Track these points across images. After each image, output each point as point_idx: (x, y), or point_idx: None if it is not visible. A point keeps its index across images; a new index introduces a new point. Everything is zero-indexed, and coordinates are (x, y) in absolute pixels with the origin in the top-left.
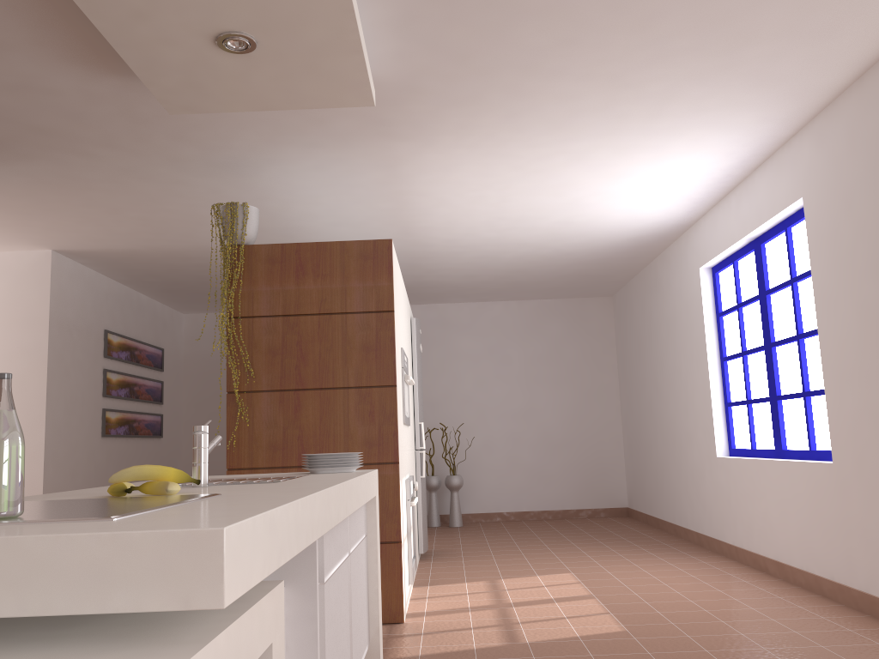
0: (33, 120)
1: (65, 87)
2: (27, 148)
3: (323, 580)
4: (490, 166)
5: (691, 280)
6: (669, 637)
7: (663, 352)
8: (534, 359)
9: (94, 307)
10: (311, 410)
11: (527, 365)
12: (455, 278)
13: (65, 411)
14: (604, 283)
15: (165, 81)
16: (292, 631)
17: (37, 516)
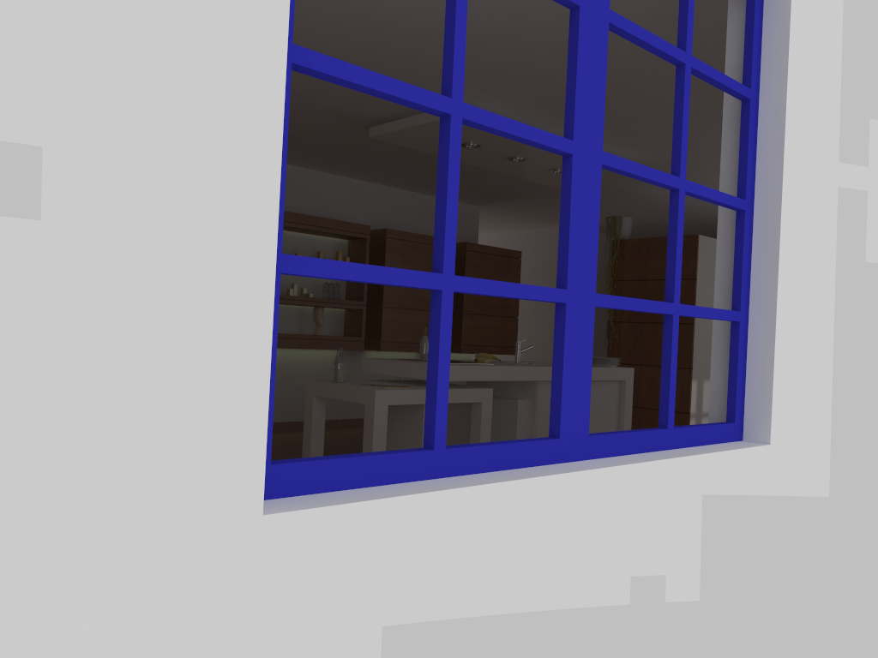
0: (517, 187)
1: (520, 178)
2: (523, 195)
3: (537, 399)
4: None
5: None
6: None
7: None
8: None
9: (602, 257)
10: (648, 334)
11: None
12: None
13: None
14: None
15: (544, 181)
16: (528, 415)
17: None
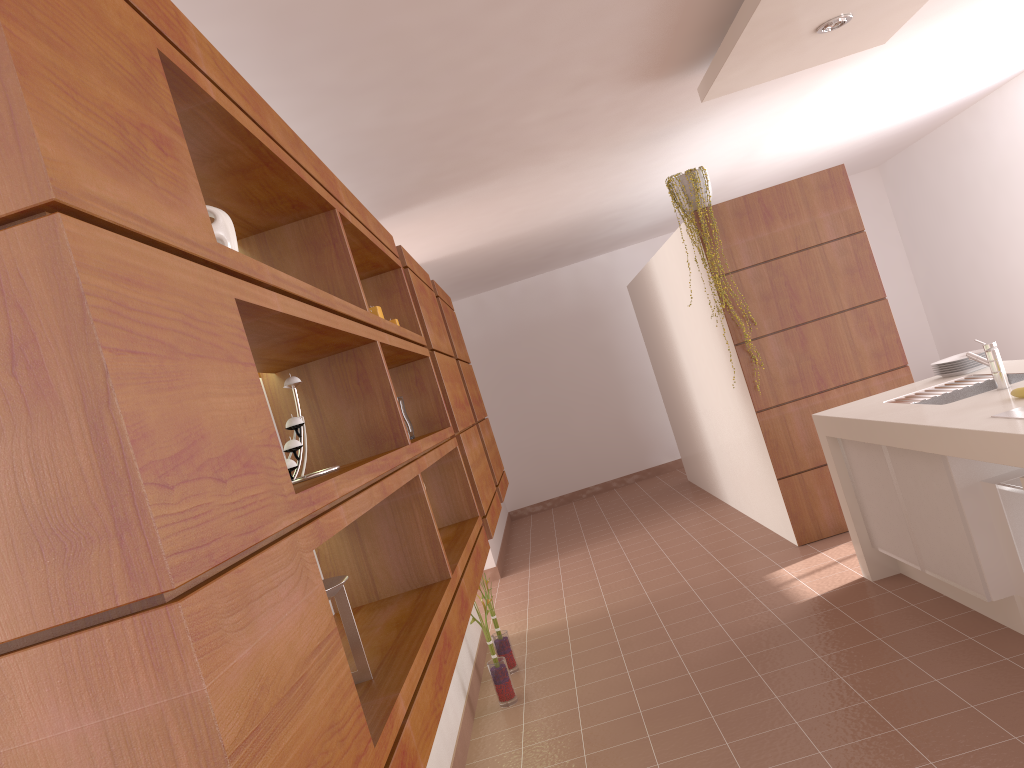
0: (538, 142)
1: (600, 103)
2: (501, 170)
3: None
4: (893, 67)
5: None
6: None
7: (988, 208)
8: None
9: None
10: (815, 340)
11: None
12: (745, 191)
13: None
14: (883, 155)
15: (734, 73)
16: None
17: None
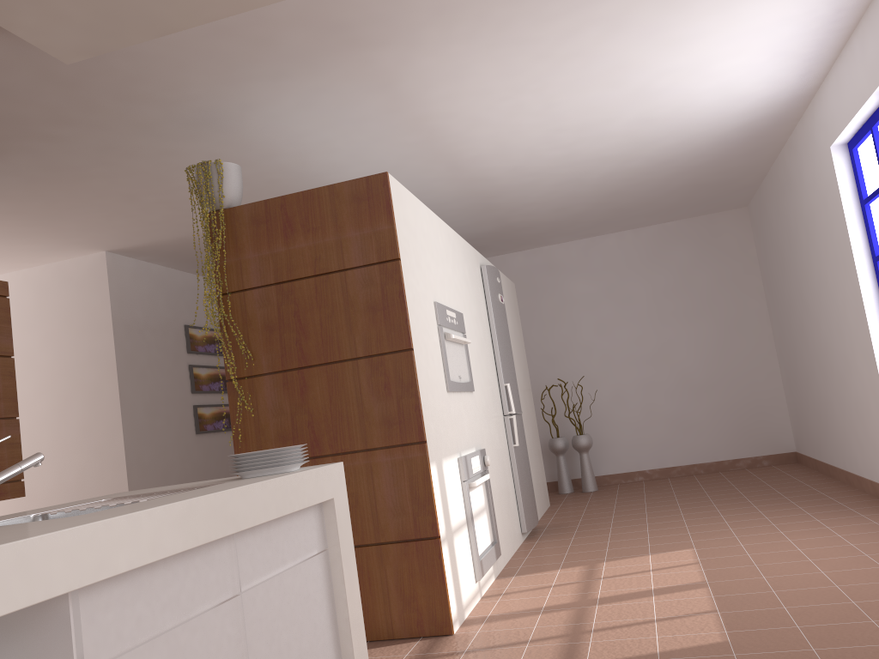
0: None
1: None
2: None
3: None
4: (507, 60)
5: (823, 164)
6: (785, 651)
7: (805, 262)
8: (660, 293)
9: (168, 303)
10: (318, 390)
11: (653, 301)
12: (545, 214)
13: (146, 413)
14: (730, 191)
15: (23, 18)
16: None
17: None
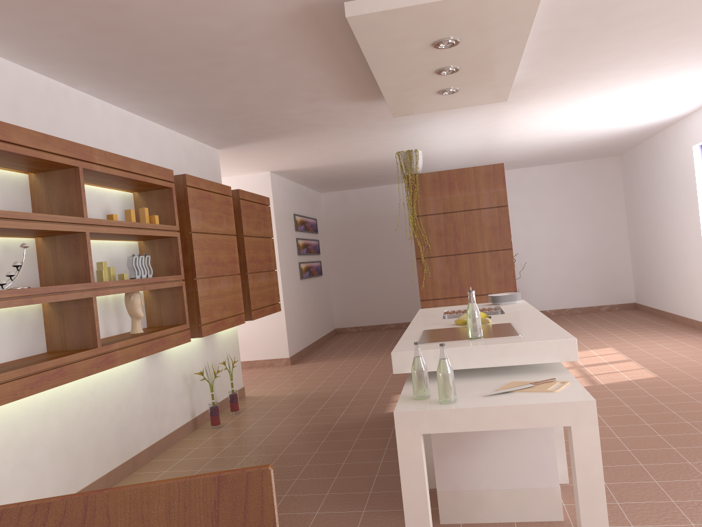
0: (309, 122)
1: (336, 108)
2: (296, 132)
3: None
4: (557, 107)
5: (686, 153)
6: (684, 378)
7: (663, 199)
8: (563, 205)
9: (288, 201)
10: (464, 265)
11: (558, 209)
12: (510, 158)
13: (286, 267)
14: (616, 150)
15: (401, 107)
16: None
17: (488, 336)
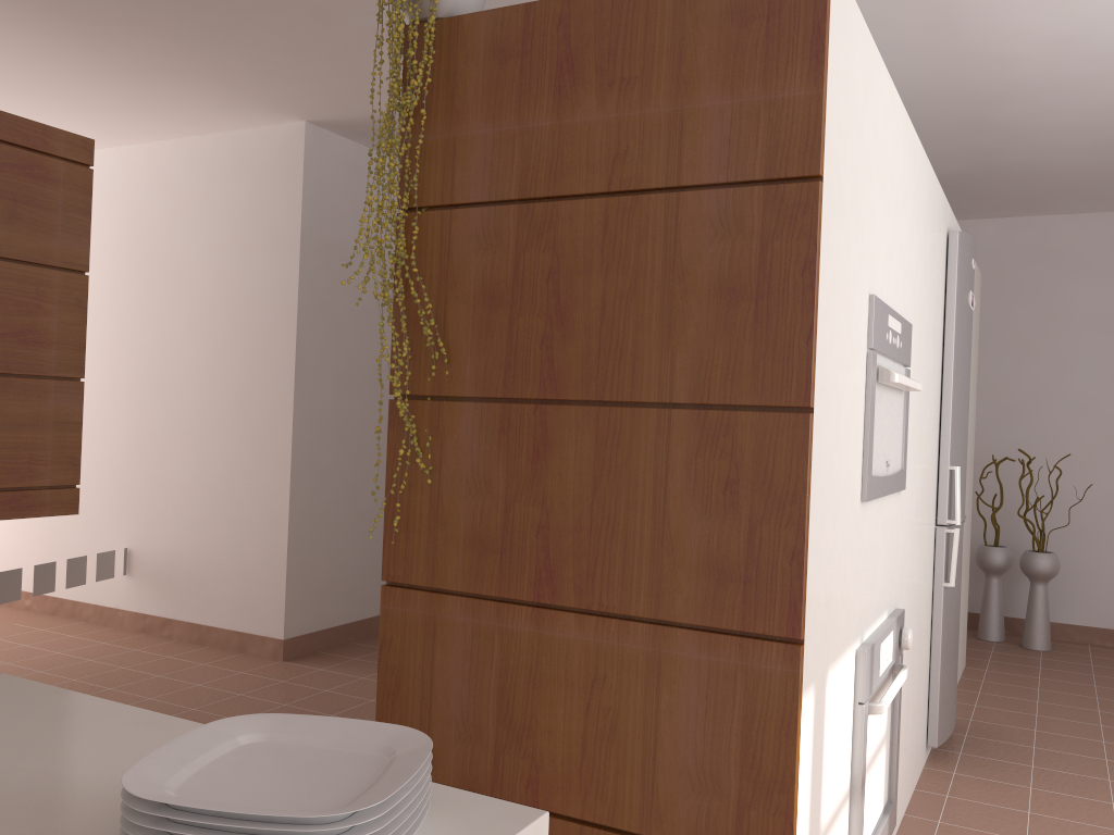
0: None
1: None
2: None
3: None
4: None
5: None
6: None
7: None
8: None
9: None
10: (572, 460)
11: None
12: (1074, 153)
13: (337, 391)
14: None
15: None
16: None
17: None
